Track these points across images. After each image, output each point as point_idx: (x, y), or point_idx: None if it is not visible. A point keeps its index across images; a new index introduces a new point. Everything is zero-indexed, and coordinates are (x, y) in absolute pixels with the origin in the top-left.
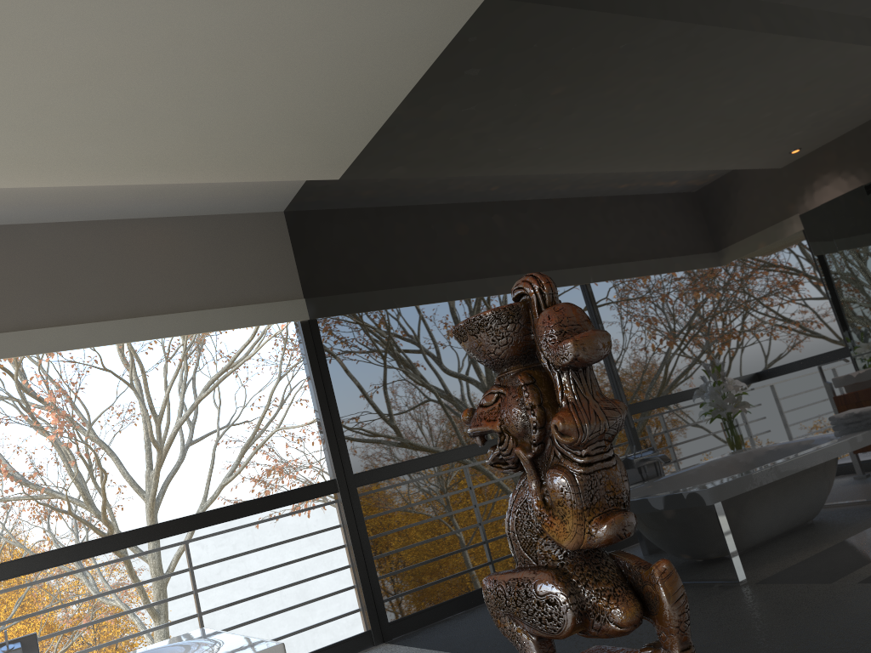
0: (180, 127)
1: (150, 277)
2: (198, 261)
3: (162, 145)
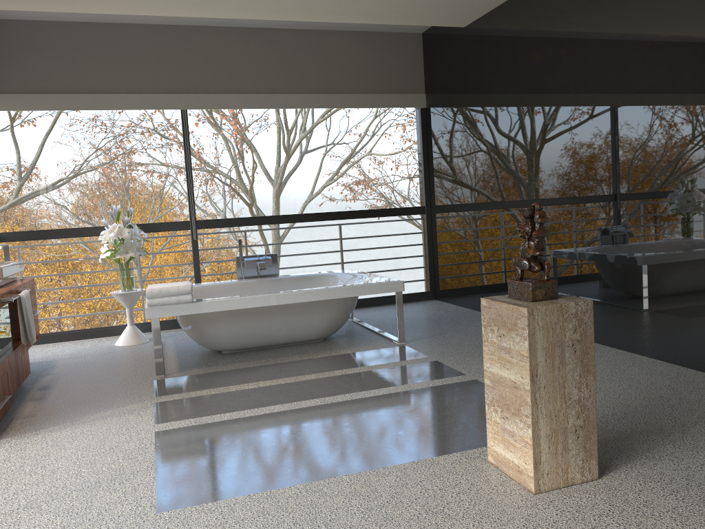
0: (385, 1)
1: (339, 69)
2: (367, 62)
3: (371, 8)
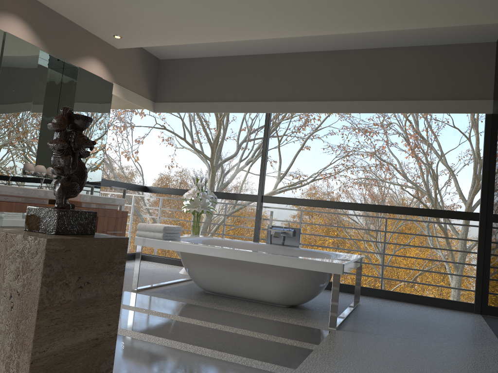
0: (385, 1)
1: (399, 80)
2: (429, 72)
3: (380, 11)
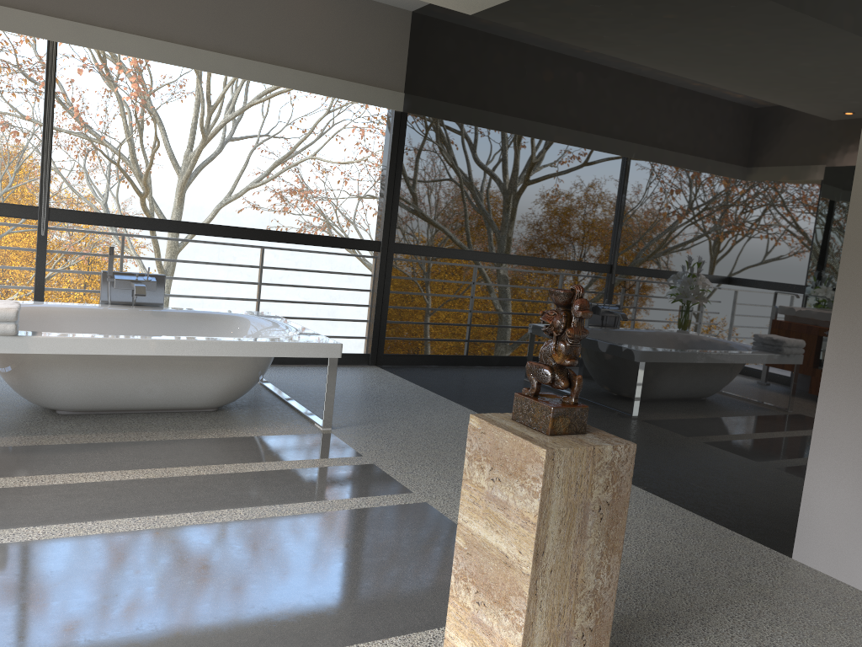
0: None
1: (294, 35)
2: (333, 33)
3: None
